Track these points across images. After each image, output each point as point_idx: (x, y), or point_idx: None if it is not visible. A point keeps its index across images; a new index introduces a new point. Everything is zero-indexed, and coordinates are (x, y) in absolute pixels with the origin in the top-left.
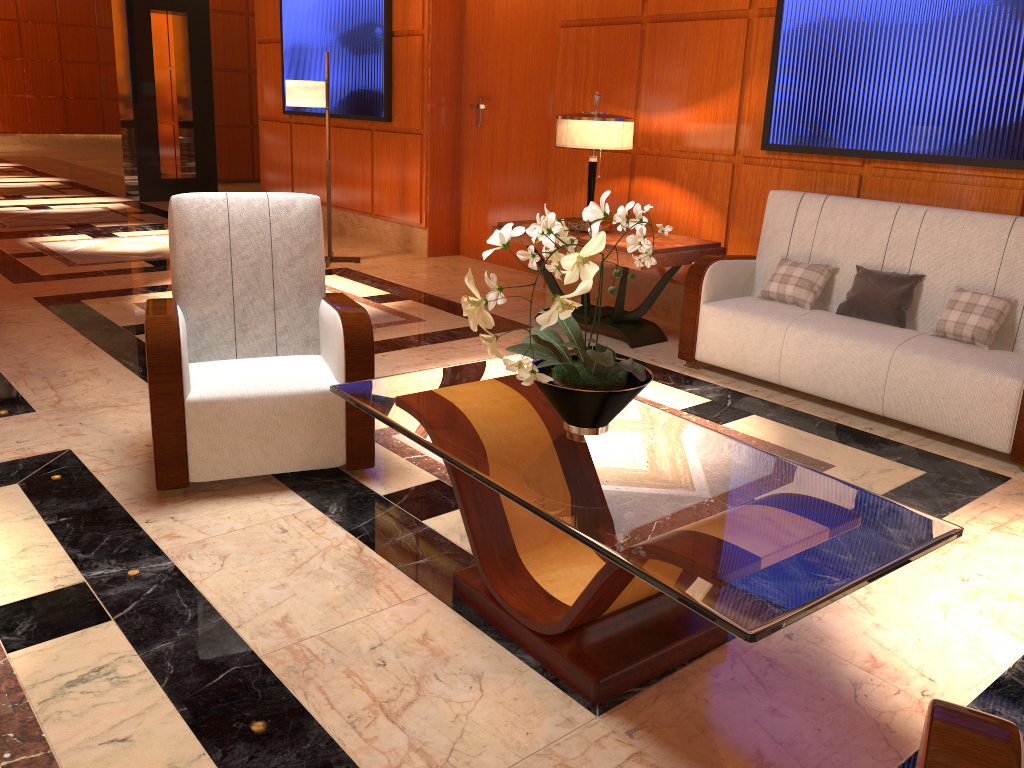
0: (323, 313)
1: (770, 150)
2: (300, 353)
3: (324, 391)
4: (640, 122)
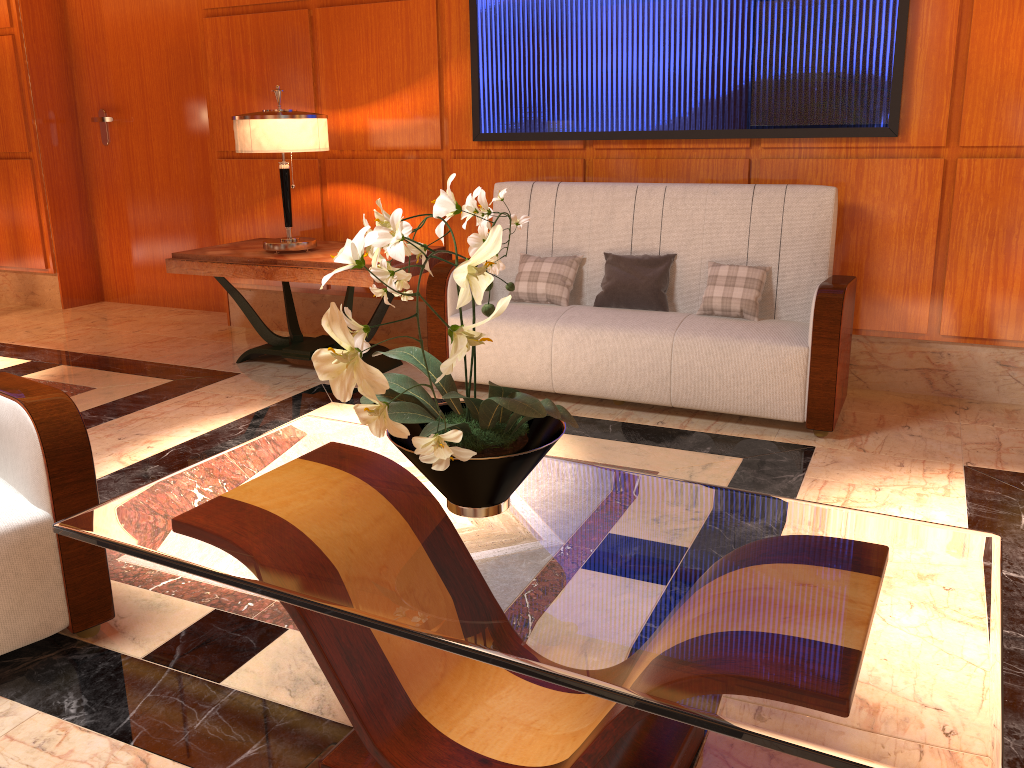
0: None
1: (484, 140)
2: None
3: (20, 527)
4: None
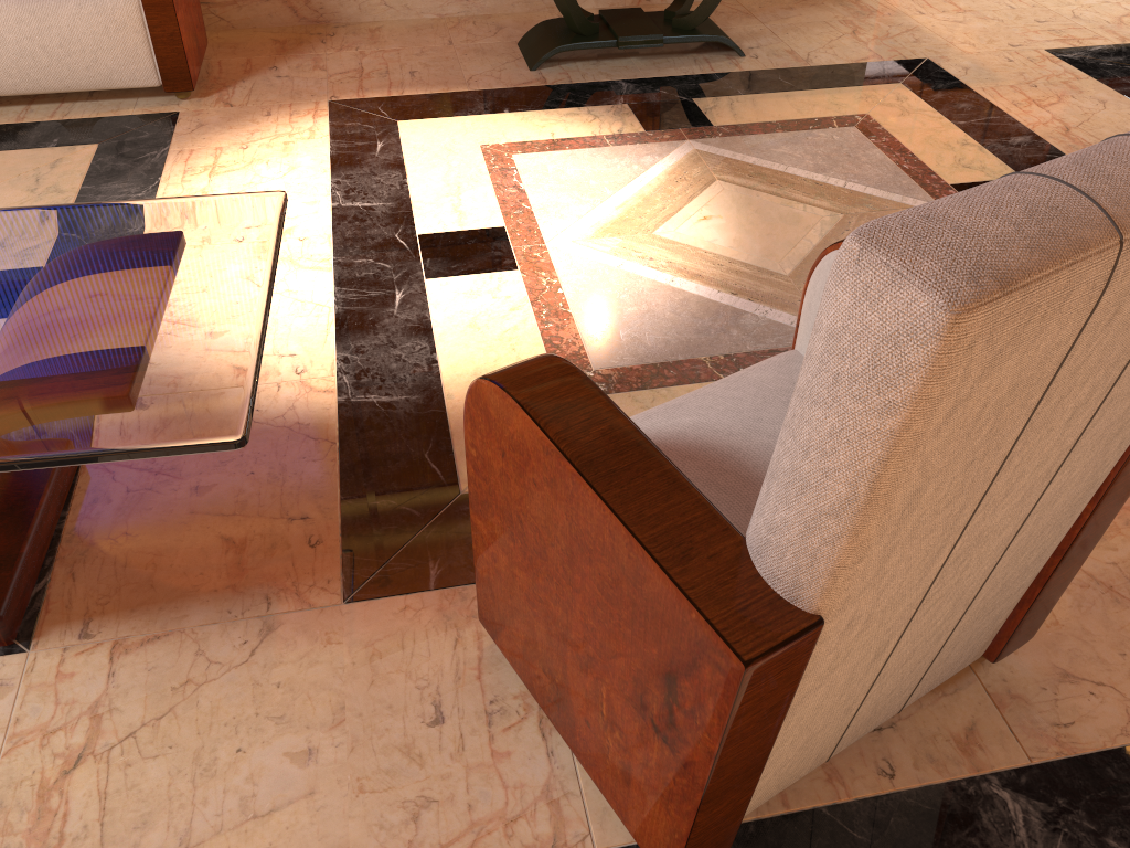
0: None
1: None
2: None
3: None
4: None
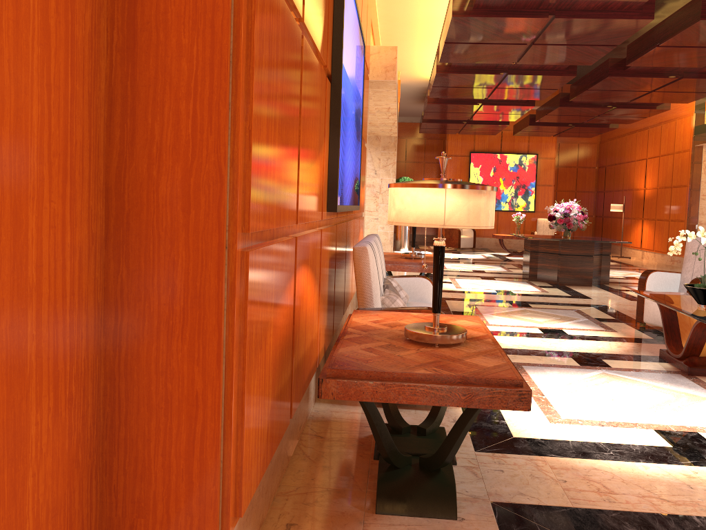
0: None
1: (338, 211)
2: None
3: None
4: (299, 185)
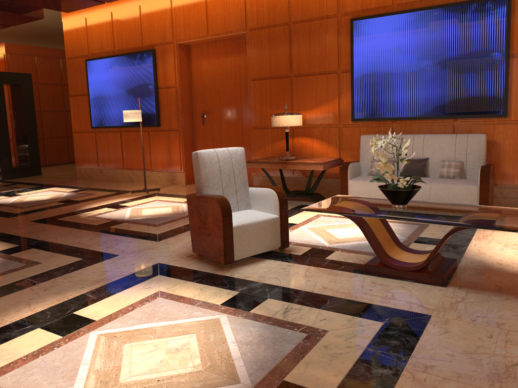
0: (255, 191)
1: (355, 121)
2: (245, 209)
3: (273, 218)
4: None
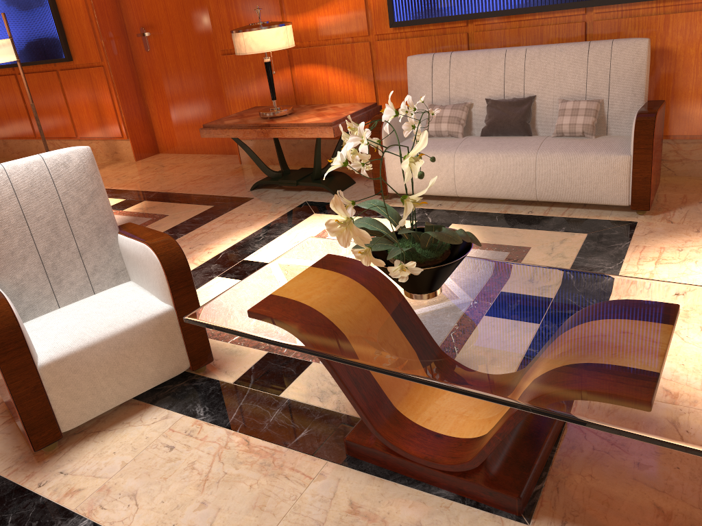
0: (126, 246)
1: (397, 26)
2: (114, 285)
3: (158, 315)
4: None
